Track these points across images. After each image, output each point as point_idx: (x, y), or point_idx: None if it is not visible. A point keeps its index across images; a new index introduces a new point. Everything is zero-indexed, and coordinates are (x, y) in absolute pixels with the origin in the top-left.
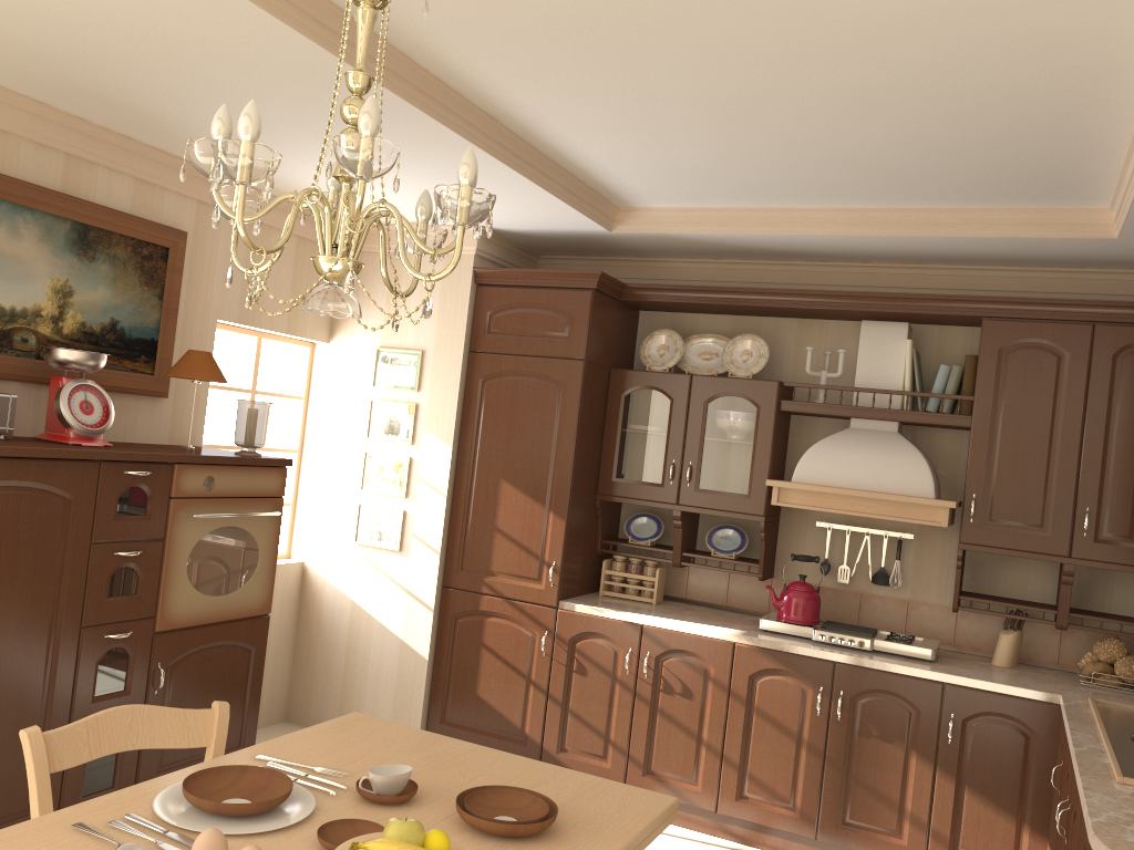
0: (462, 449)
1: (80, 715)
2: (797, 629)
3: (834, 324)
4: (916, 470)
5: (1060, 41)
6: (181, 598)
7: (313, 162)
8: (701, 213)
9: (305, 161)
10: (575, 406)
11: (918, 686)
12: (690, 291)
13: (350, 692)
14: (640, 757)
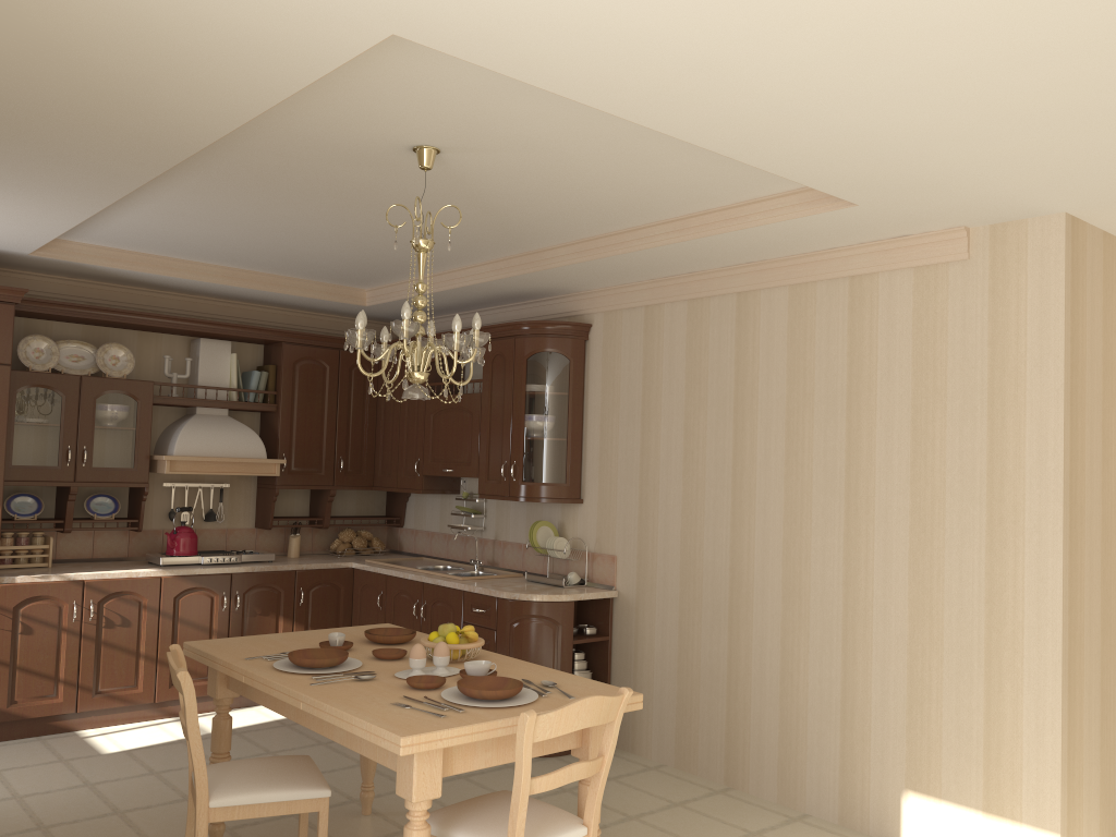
0: None
1: None
2: (190, 559)
3: (166, 337)
4: (254, 441)
5: (472, 250)
6: None
7: None
8: (115, 252)
9: None
10: (5, 406)
11: (282, 576)
12: (78, 307)
13: None
14: (90, 683)
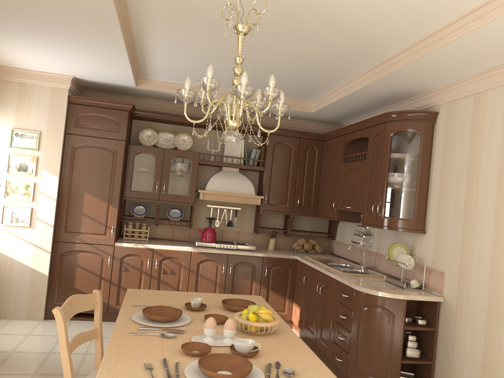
0: (63, 178)
1: None
2: (210, 244)
3: (212, 131)
4: (249, 186)
5: (348, 63)
6: None
7: (24, 41)
8: (176, 85)
9: (20, 39)
10: (121, 160)
11: (255, 259)
12: (164, 114)
13: (1, 296)
14: None
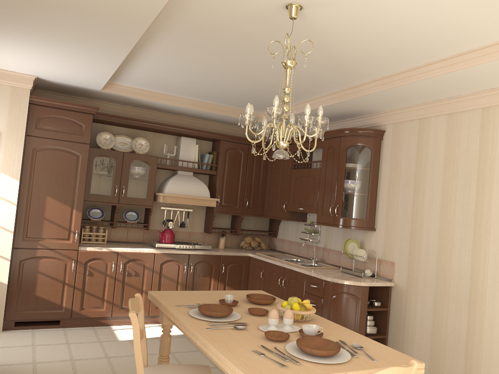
0: (23, 182)
1: None
2: (170, 245)
3: (166, 136)
4: (204, 189)
5: (319, 86)
6: None
7: (13, 42)
8: (141, 91)
9: (8, 40)
10: (85, 164)
11: (214, 257)
12: (124, 118)
13: None
14: (118, 303)
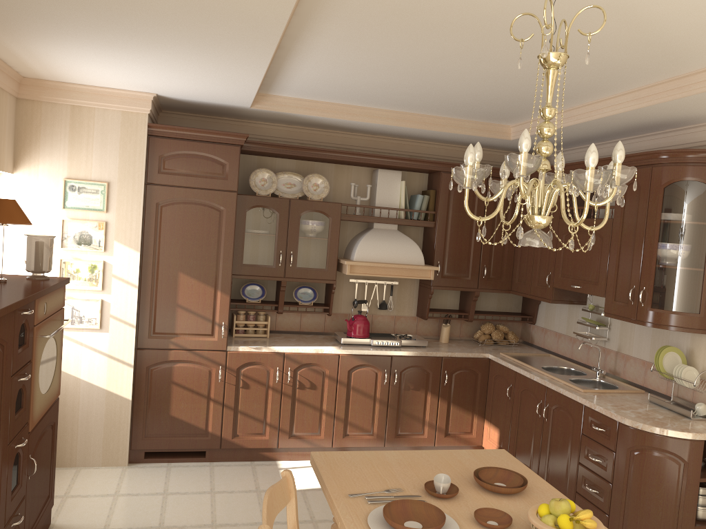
0: (146, 253)
1: (7, 514)
2: (362, 340)
3: (355, 168)
4: (415, 251)
5: (613, 79)
6: (37, 401)
7: (102, 49)
8: (311, 103)
9: (95, 47)
10: (232, 222)
11: (431, 361)
12: (288, 147)
13: (63, 435)
14: (287, 428)
